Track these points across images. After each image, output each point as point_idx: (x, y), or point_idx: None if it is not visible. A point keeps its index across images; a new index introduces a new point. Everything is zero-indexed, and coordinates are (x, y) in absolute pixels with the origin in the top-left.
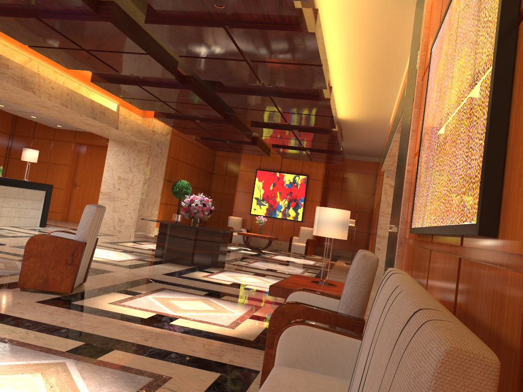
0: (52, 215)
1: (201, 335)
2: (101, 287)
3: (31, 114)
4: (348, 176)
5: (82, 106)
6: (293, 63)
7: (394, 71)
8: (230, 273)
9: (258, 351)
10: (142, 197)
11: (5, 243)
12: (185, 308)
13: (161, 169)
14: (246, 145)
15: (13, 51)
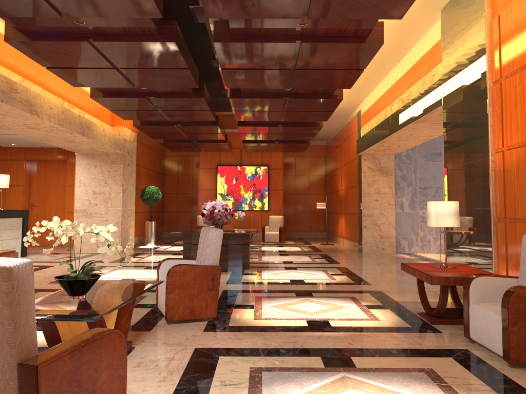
0: None
1: (373, 330)
2: None
3: None
4: (299, 162)
5: (74, 123)
6: (336, 69)
7: (387, 65)
8: (269, 272)
9: (433, 334)
10: (122, 209)
11: (38, 281)
12: (312, 311)
13: (133, 178)
14: (216, 143)
15: (9, 72)
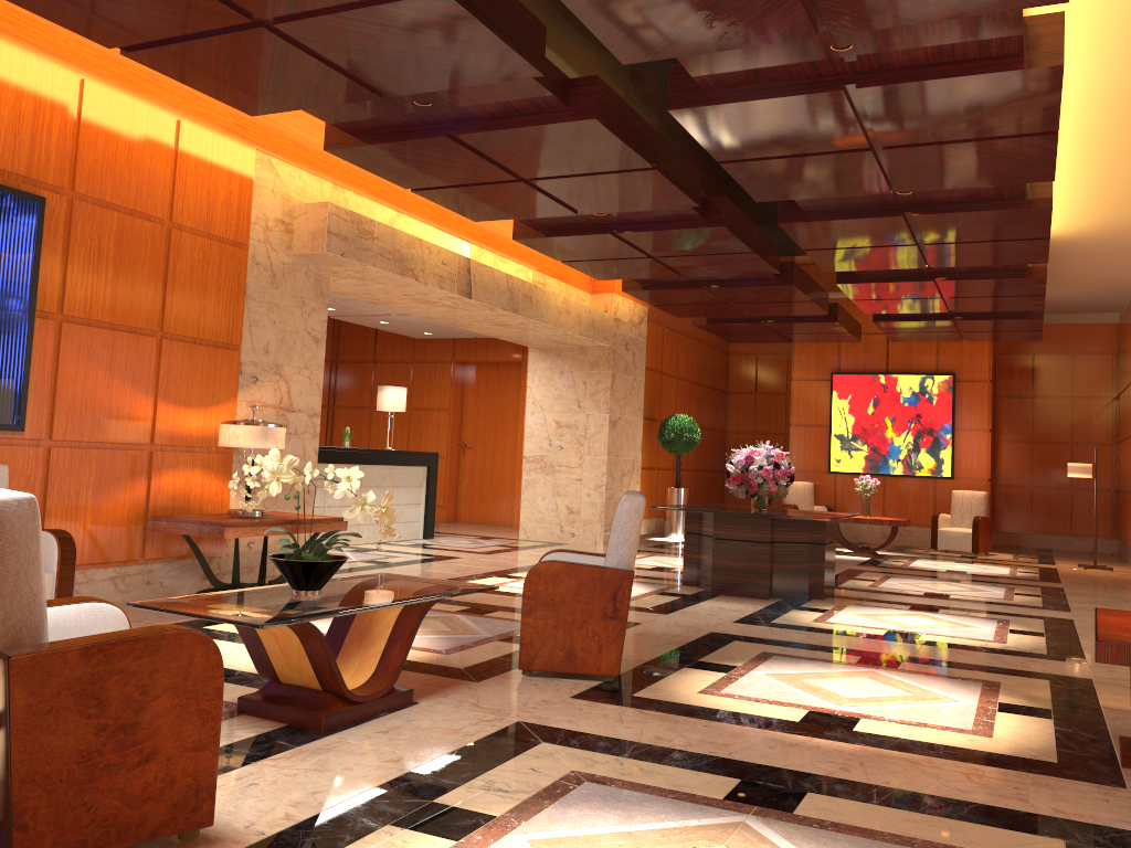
0: None
1: (942, 754)
2: (652, 657)
3: (383, 317)
4: (1045, 365)
5: (494, 291)
6: (985, 138)
7: None
8: (862, 610)
9: (1092, 786)
10: (609, 460)
11: None
12: (850, 695)
13: (637, 397)
14: (814, 323)
15: (370, 203)
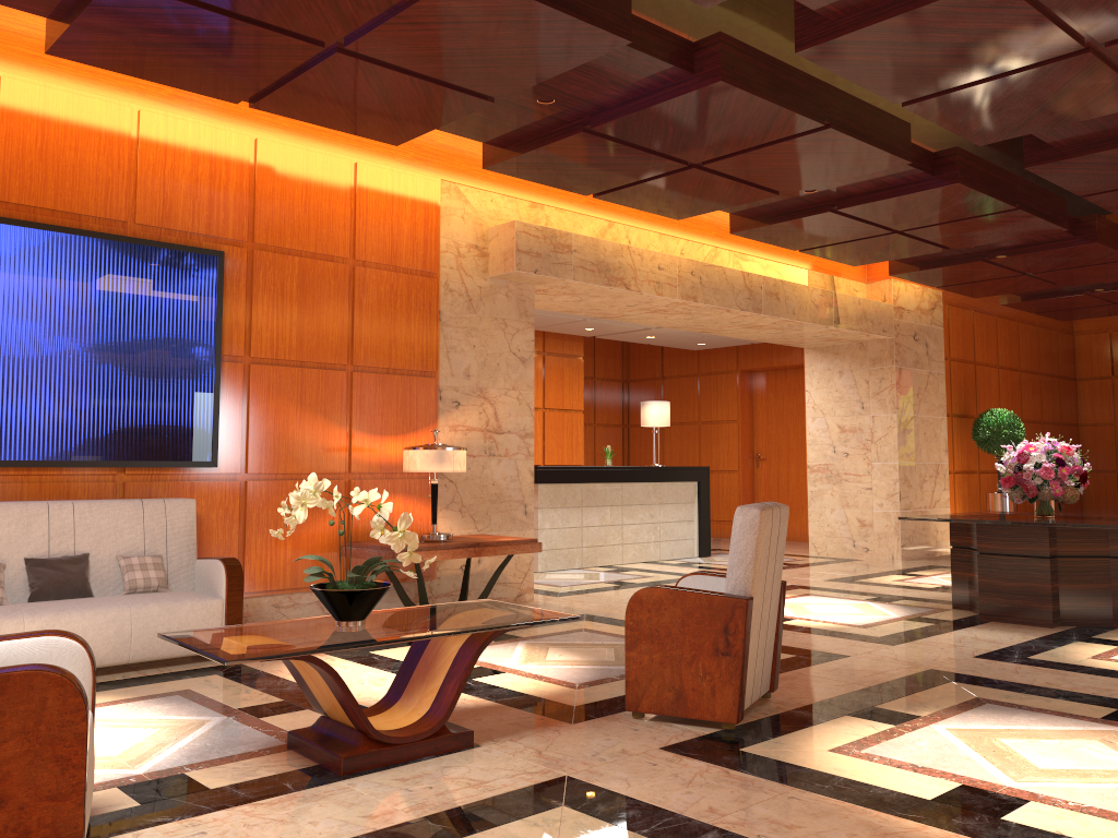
0: (724, 529)
1: None
2: (816, 701)
3: (644, 331)
4: None
5: (728, 291)
6: None
7: None
8: None
9: None
10: (902, 465)
11: (626, 601)
12: (1046, 765)
13: (936, 392)
14: None
15: (575, 216)
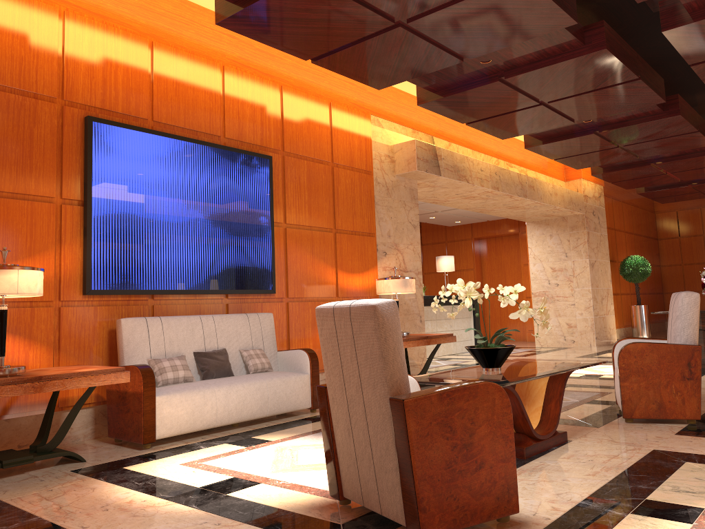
0: None
1: None
2: None
3: (432, 214)
4: None
5: (512, 184)
6: None
7: None
8: None
9: None
10: (592, 289)
11: None
12: None
13: (604, 246)
14: None
15: (433, 139)
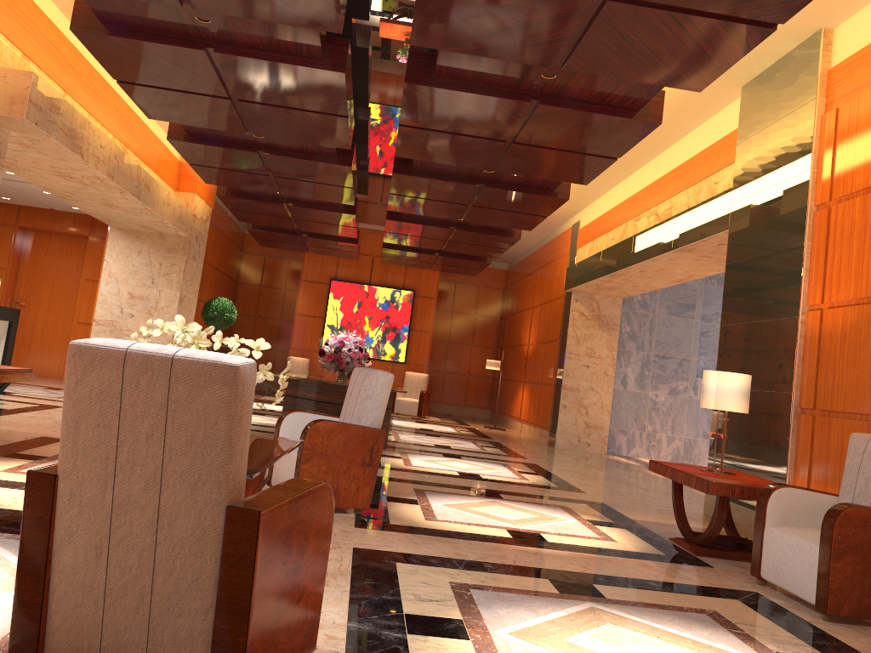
0: None
1: (613, 554)
2: None
3: None
4: (462, 291)
5: (129, 177)
6: (576, 152)
7: (638, 157)
8: (420, 457)
9: (701, 568)
10: None
11: (47, 426)
12: (509, 518)
13: (197, 280)
14: (340, 242)
15: (46, 79)
